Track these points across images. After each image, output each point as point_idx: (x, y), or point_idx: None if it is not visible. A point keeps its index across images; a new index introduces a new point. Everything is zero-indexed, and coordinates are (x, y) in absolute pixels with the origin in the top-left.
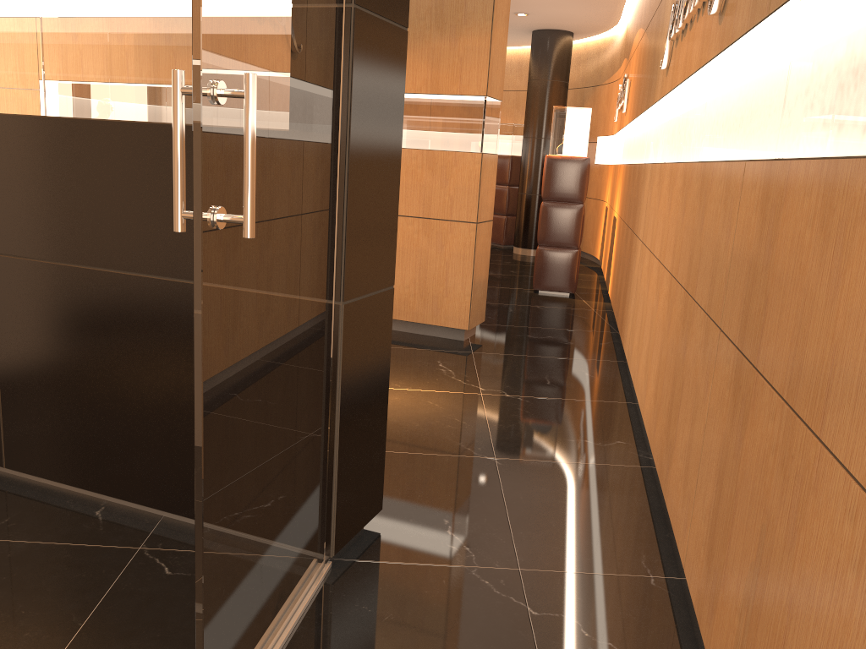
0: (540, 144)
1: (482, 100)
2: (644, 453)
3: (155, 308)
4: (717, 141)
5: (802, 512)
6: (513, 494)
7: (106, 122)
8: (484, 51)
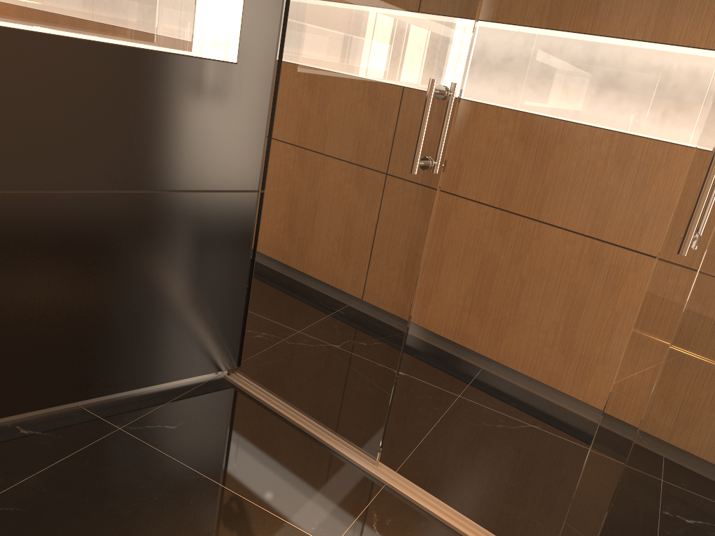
0: None
1: None
2: None
3: (97, 221)
4: None
5: (527, 247)
6: None
7: (45, 36)
8: None
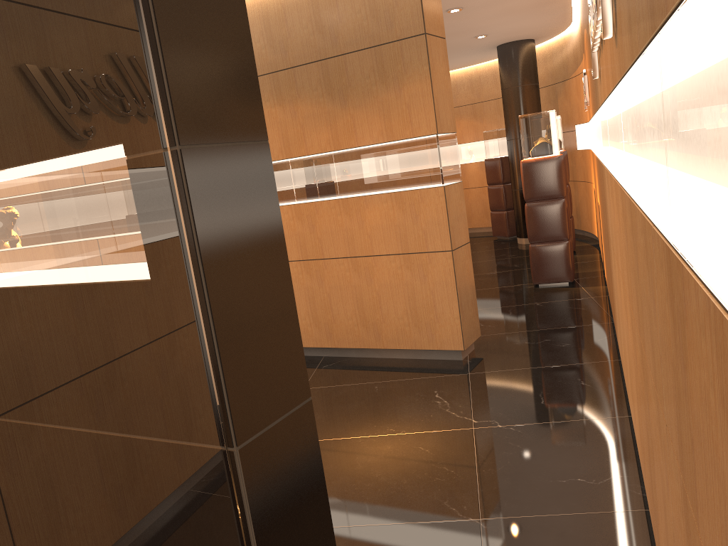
0: None
1: (434, 138)
2: (642, 489)
3: None
4: (634, 180)
5: None
6: None
7: None
8: (427, 94)
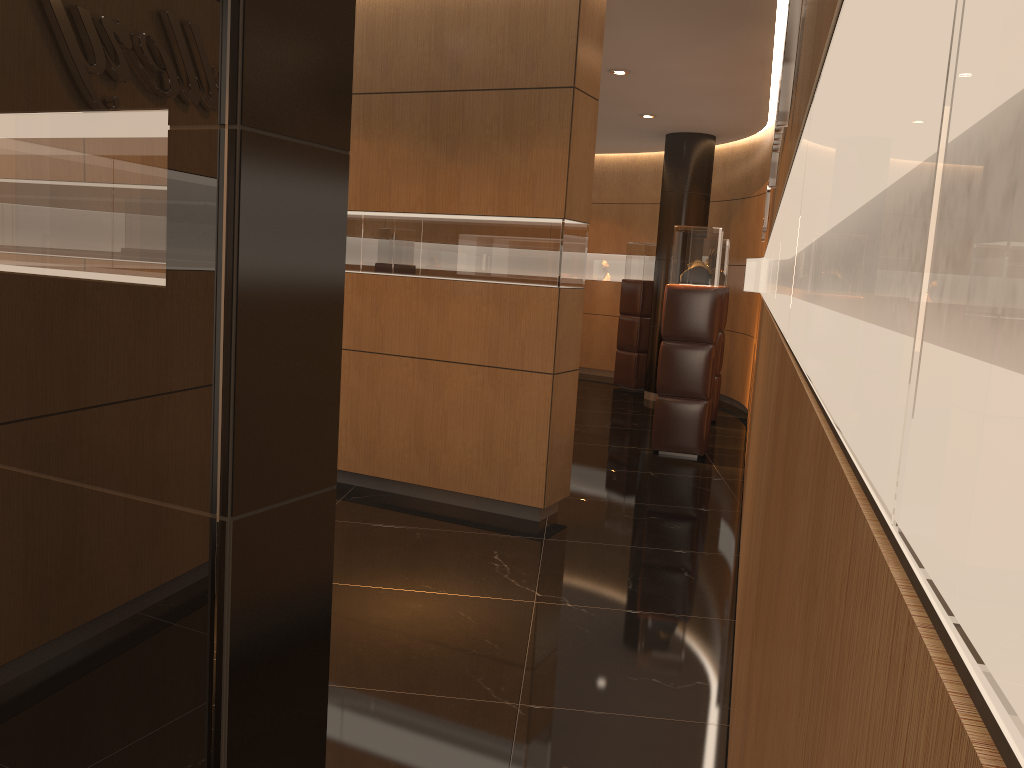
0: None
1: (559, 224)
2: (729, 702)
3: None
4: (778, 295)
5: None
6: (524, 766)
7: None
8: (561, 165)
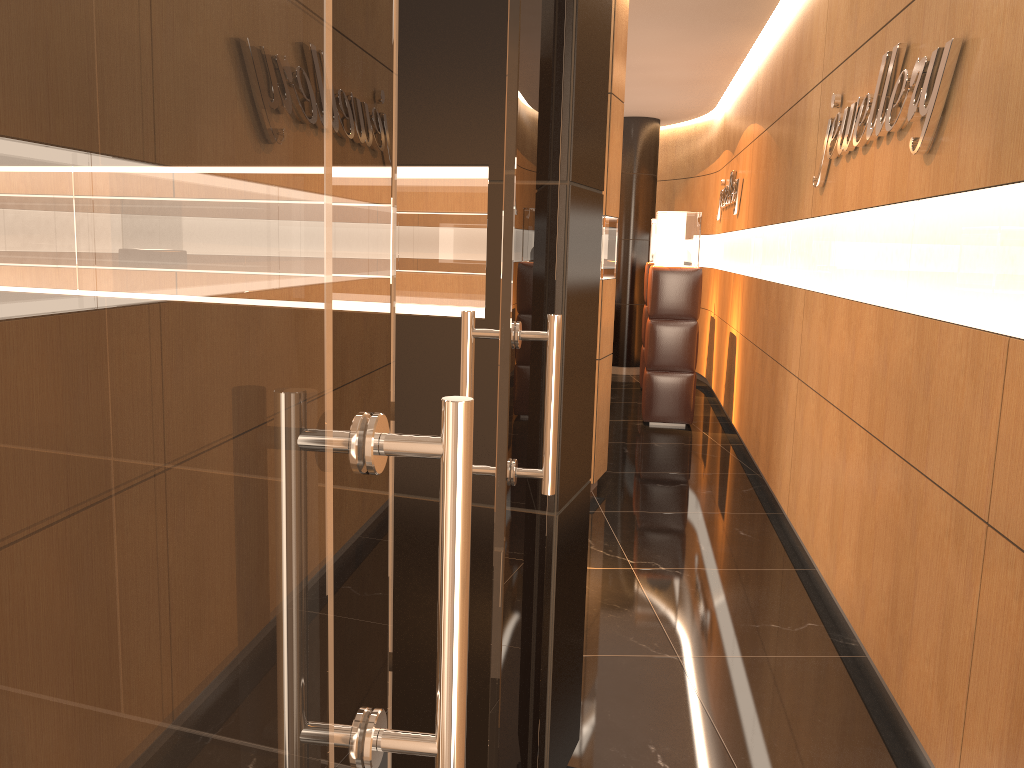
0: (629, 246)
1: None
2: (843, 637)
3: None
4: (943, 298)
5: None
6: (716, 705)
7: None
8: None
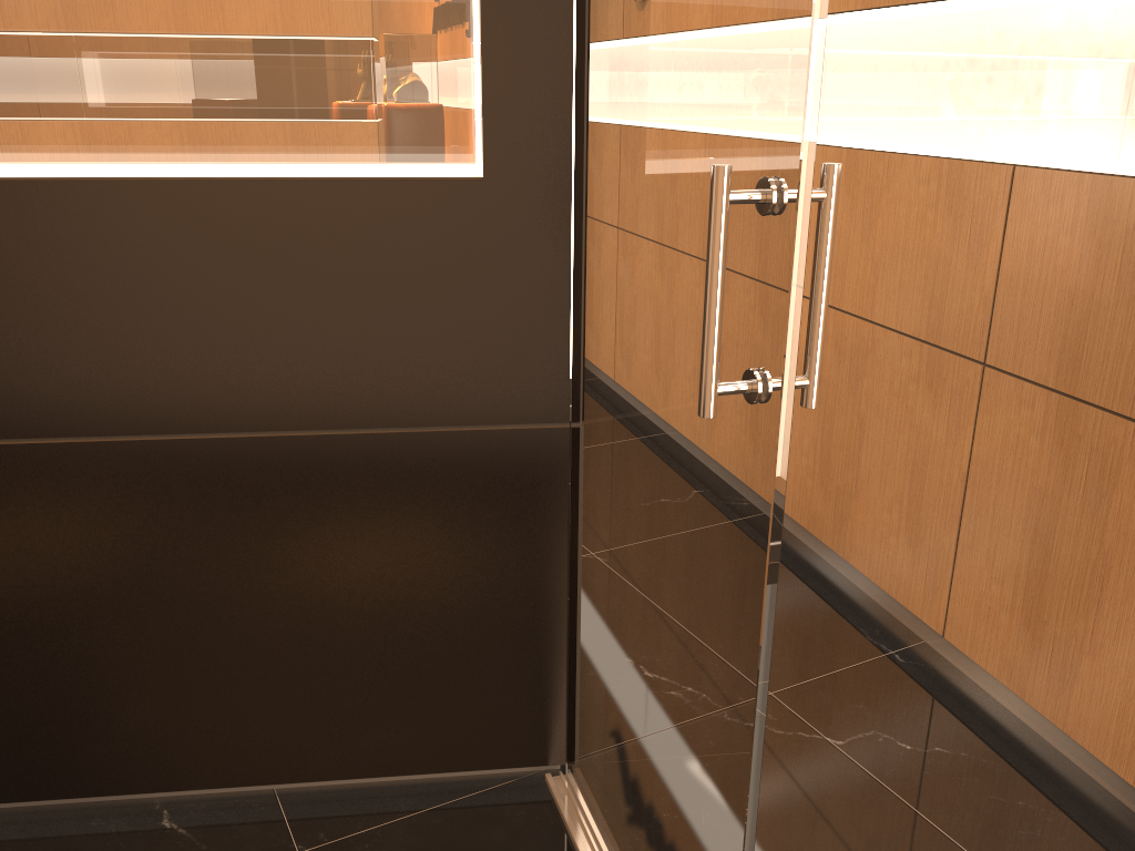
0: None
1: None
2: None
3: (247, 485)
4: (889, 126)
5: None
6: None
7: (112, 182)
8: None
